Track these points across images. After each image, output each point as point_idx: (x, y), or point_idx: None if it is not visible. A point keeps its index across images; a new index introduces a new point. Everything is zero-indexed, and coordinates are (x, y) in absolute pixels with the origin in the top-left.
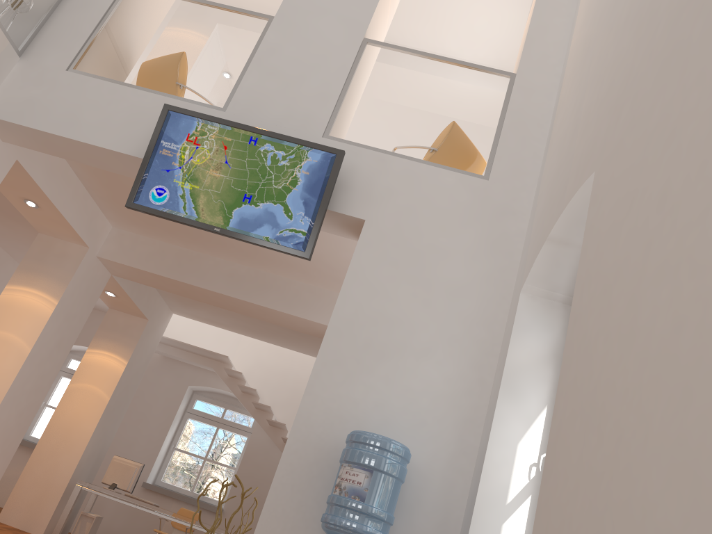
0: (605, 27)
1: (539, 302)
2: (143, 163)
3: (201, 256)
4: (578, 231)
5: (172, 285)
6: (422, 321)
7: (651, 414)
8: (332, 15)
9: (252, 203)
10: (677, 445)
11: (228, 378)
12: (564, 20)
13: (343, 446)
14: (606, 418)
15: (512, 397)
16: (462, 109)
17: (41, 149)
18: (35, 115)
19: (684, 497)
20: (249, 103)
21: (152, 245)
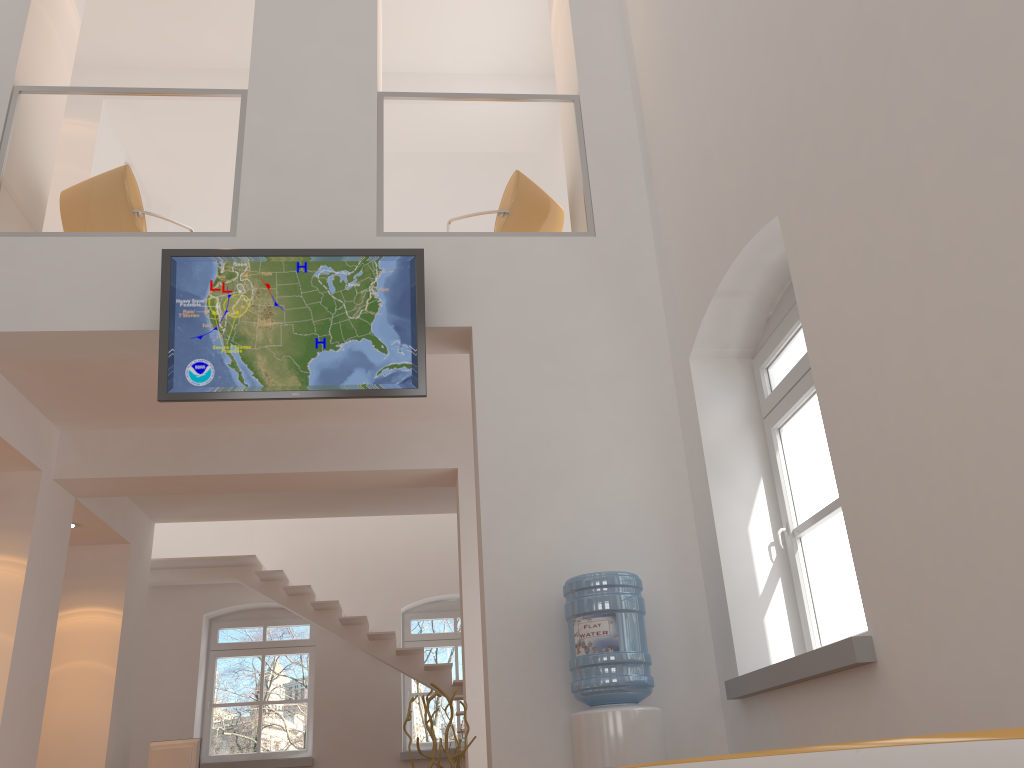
0: (708, 37)
1: (713, 364)
2: (162, 337)
3: (206, 432)
4: (749, 277)
5: (176, 484)
6: (584, 427)
7: (996, 451)
8: (324, 71)
9: (329, 347)
10: None
11: (262, 584)
12: (609, 14)
13: (552, 601)
14: (931, 467)
15: (723, 480)
16: (532, 156)
17: None
18: None
19: None
20: (264, 217)
21: (130, 438)
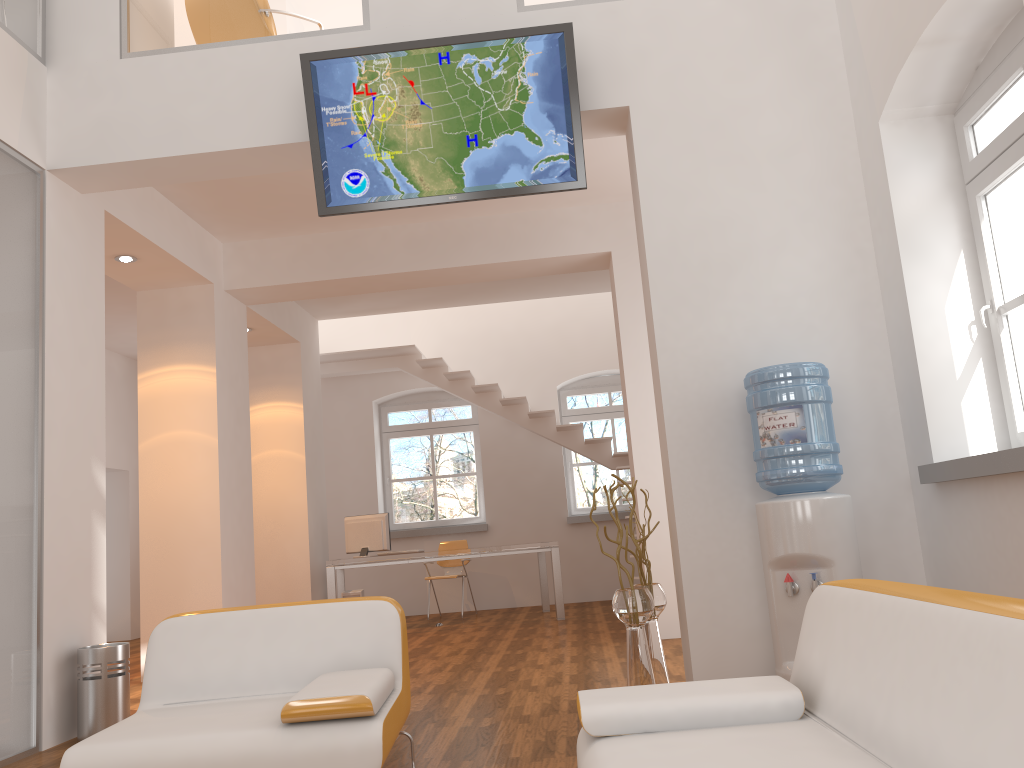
0: None
1: (906, 126)
2: (314, 149)
3: (359, 233)
4: (960, 21)
5: (337, 287)
6: (758, 208)
7: None
8: None
9: (482, 144)
10: None
11: (423, 371)
12: None
13: (730, 392)
14: None
15: (917, 257)
16: None
17: (142, 183)
18: (122, 141)
19: None
20: (396, 4)
21: (288, 245)
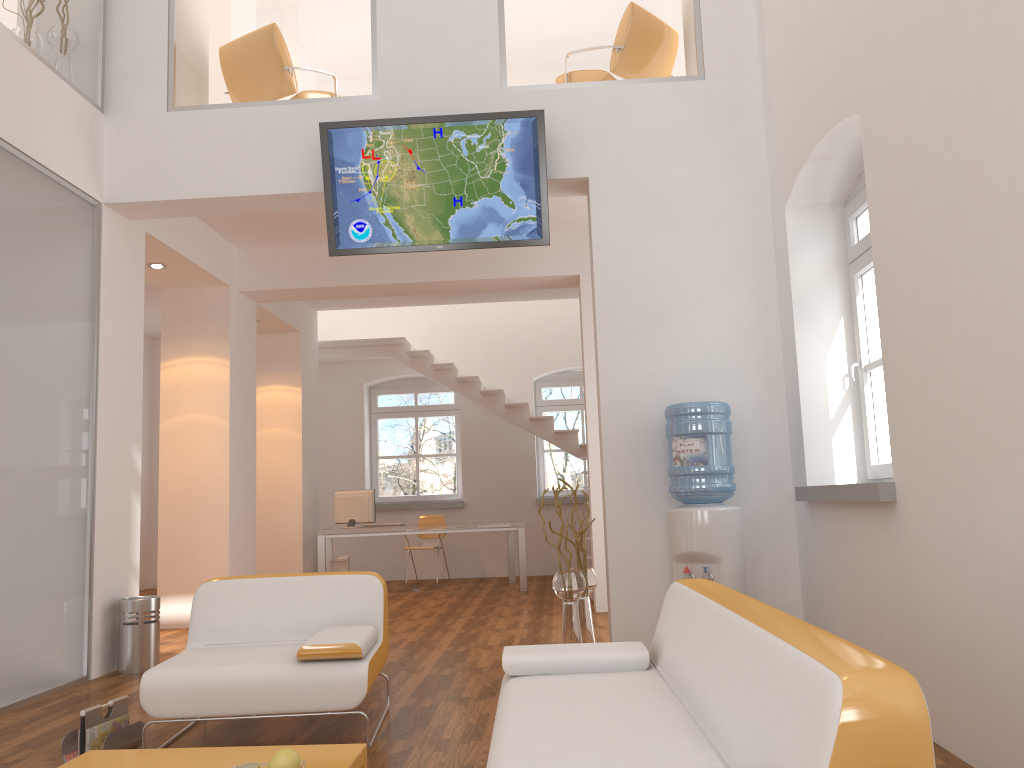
0: None
1: (807, 213)
2: (327, 202)
3: None
4: (839, 146)
5: (338, 292)
6: (688, 269)
7: (981, 378)
8: None
9: (465, 205)
10: (1005, 402)
11: (411, 361)
12: None
13: (656, 418)
14: (942, 373)
15: (807, 320)
16: None
17: (181, 214)
18: (167, 183)
19: (1016, 435)
20: (401, 78)
21: (296, 254)
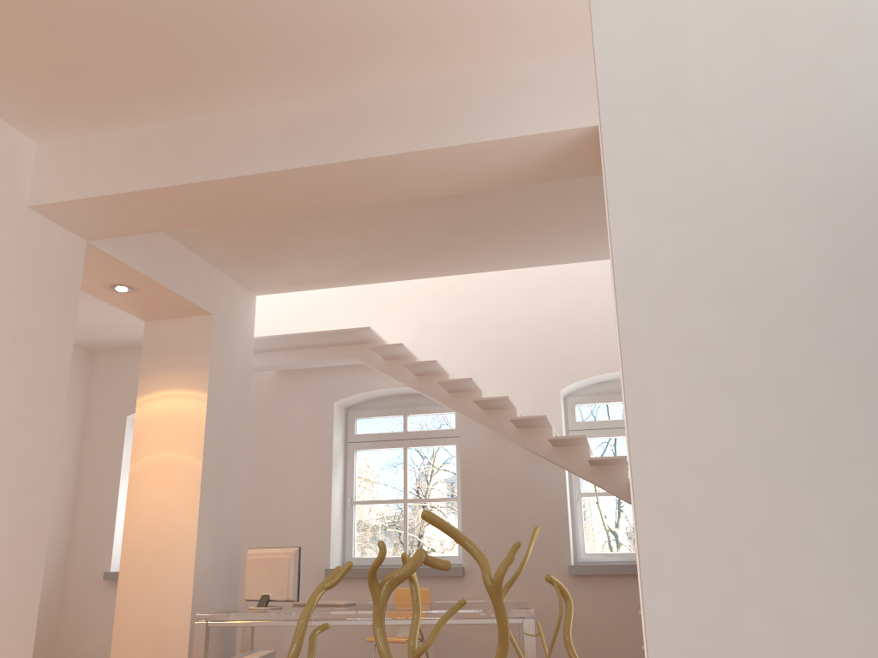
0: None
1: None
2: None
3: (214, 121)
4: None
5: (188, 204)
6: None
7: None
8: None
9: None
10: None
11: (386, 364)
12: None
13: None
14: None
15: None
16: None
17: None
18: None
19: None
20: None
21: (118, 142)
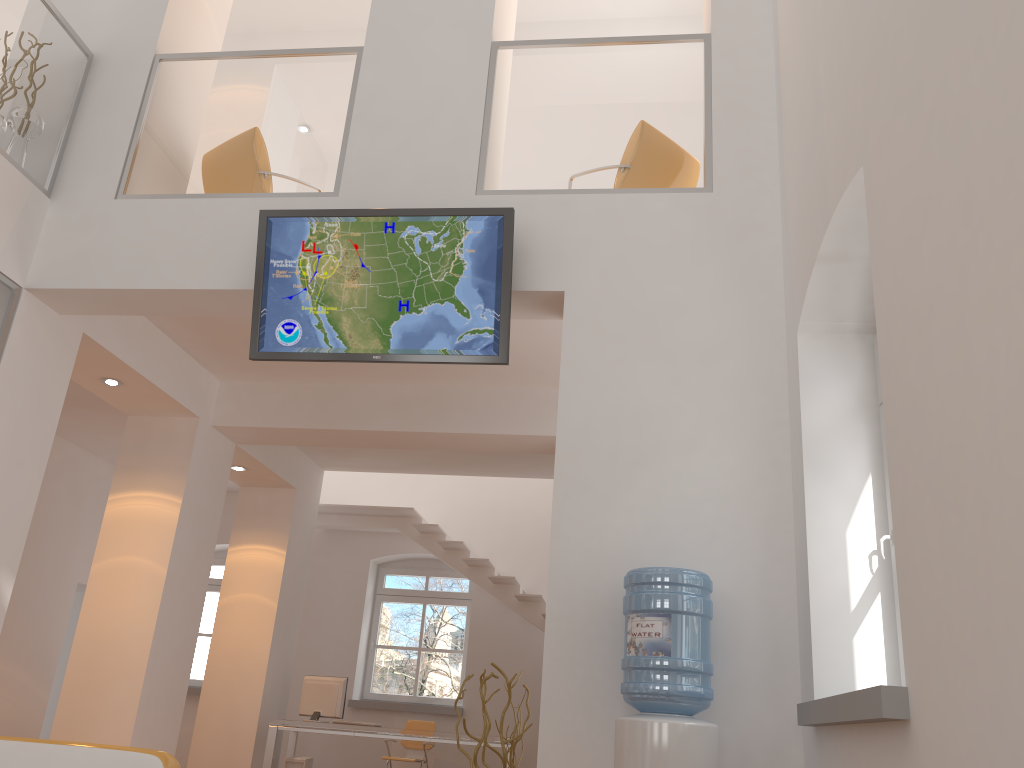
0: None
1: (826, 340)
2: (256, 297)
3: (347, 388)
4: (856, 240)
5: (320, 437)
6: (676, 405)
7: (1019, 480)
8: (439, 23)
9: (412, 310)
10: None
11: (421, 536)
12: None
13: (619, 592)
14: (963, 490)
15: (822, 474)
16: (650, 104)
17: (113, 311)
18: (95, 270)
19: None
20: (367, 176)
21: (279, 391)
